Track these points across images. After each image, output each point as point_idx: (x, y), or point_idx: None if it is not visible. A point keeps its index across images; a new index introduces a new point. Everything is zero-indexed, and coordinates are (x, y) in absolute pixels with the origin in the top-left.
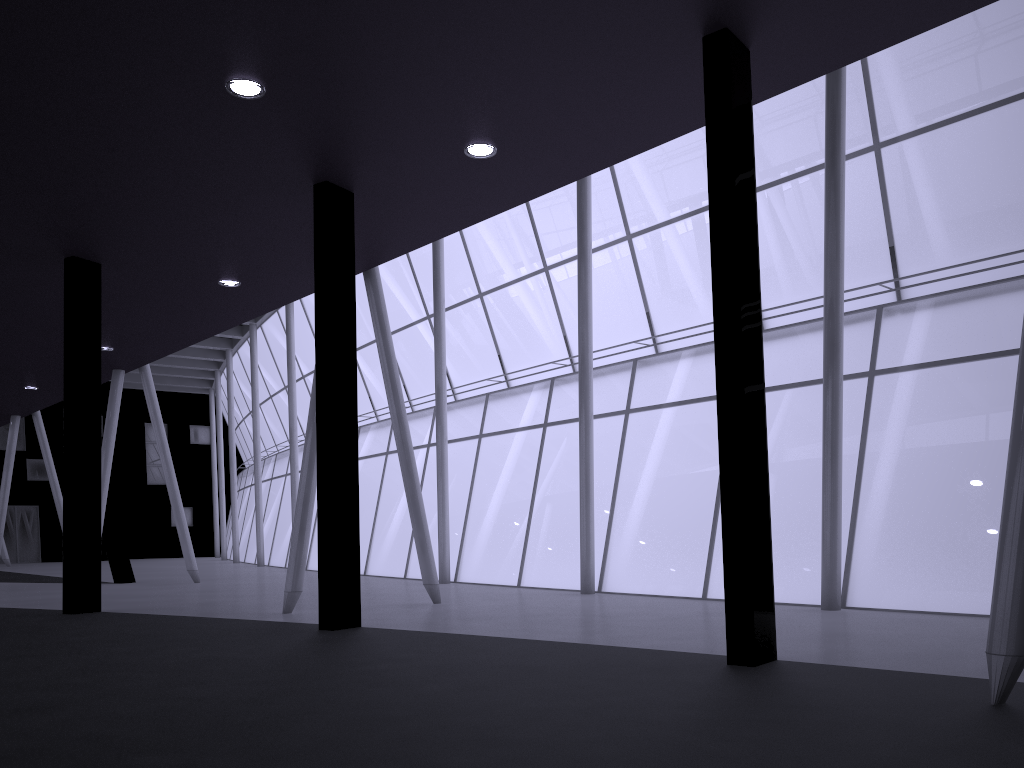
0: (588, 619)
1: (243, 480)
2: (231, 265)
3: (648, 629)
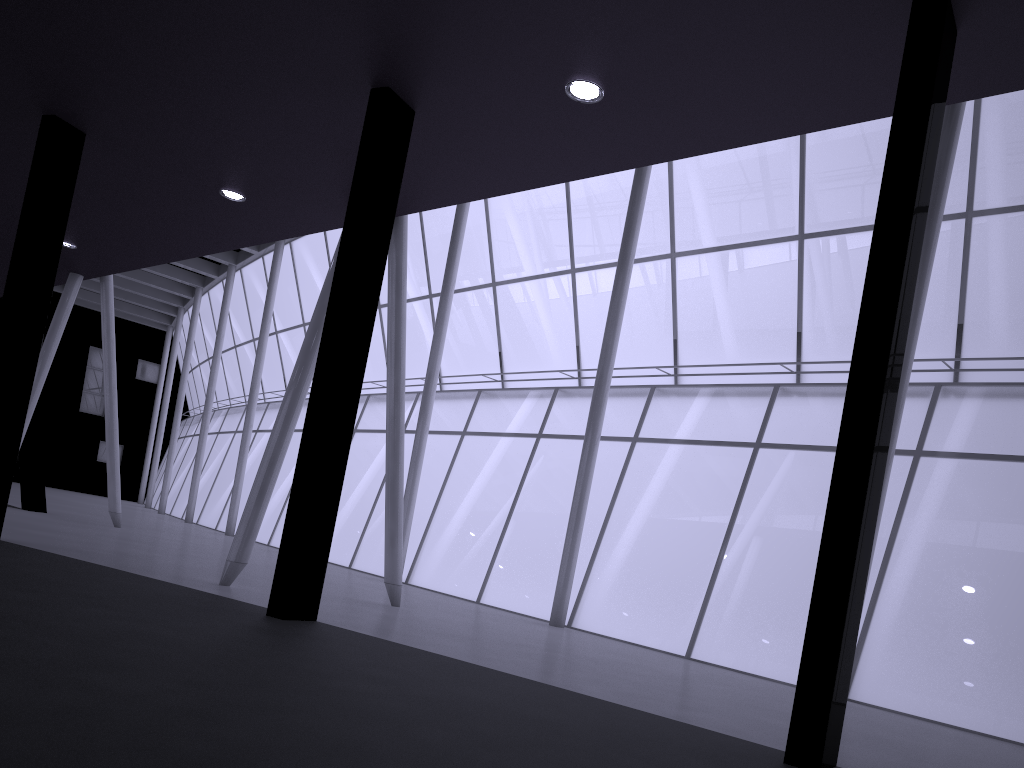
0: (576, 661)
1: (184, 429)
2: (241, 173)
3: (653, 689)
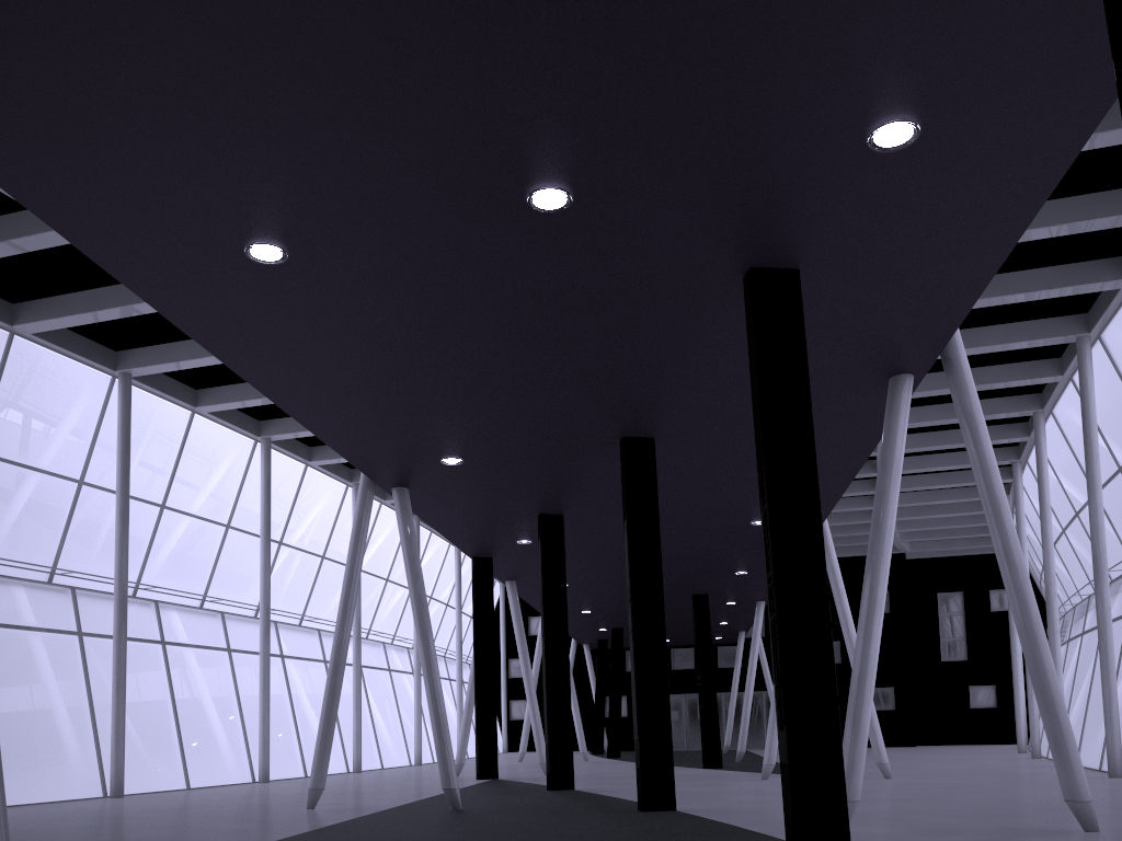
0: None
1: None
2: None
3: None
